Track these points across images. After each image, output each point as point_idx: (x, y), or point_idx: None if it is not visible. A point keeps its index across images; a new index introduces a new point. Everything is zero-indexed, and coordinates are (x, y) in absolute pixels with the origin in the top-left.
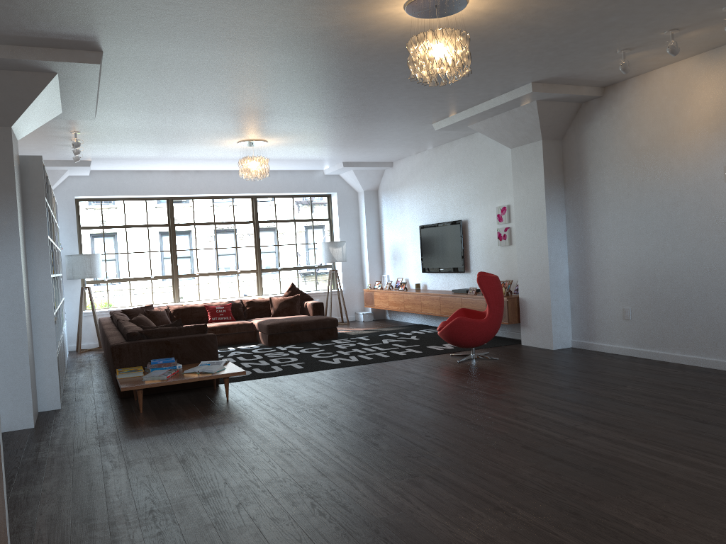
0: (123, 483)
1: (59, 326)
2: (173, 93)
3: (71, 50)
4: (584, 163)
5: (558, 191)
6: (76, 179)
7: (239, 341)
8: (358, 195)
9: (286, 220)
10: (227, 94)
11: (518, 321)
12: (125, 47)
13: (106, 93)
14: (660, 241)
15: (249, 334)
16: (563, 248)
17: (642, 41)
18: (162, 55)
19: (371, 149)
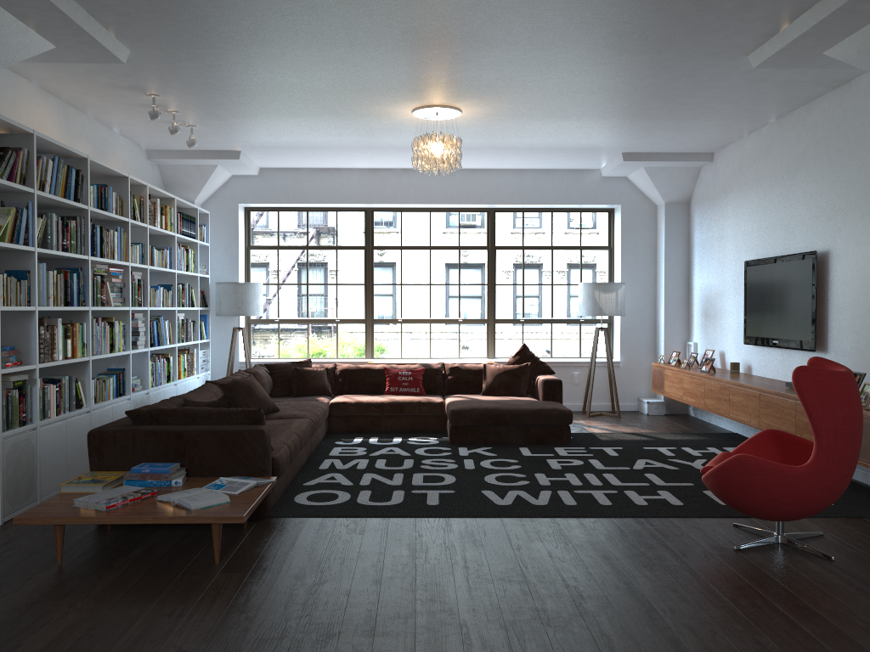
0: None
1: (128, 383)
2: None
3: None
4: None
5: None
6: (241, 180)
7: (418, 429)
8: (657, 211)
9: (538, 247)
10: None
11: None
12: None
13: (89, 3)
14: None
15: (436, 420)
16: None
17: None
18: None
19: (658, 125)
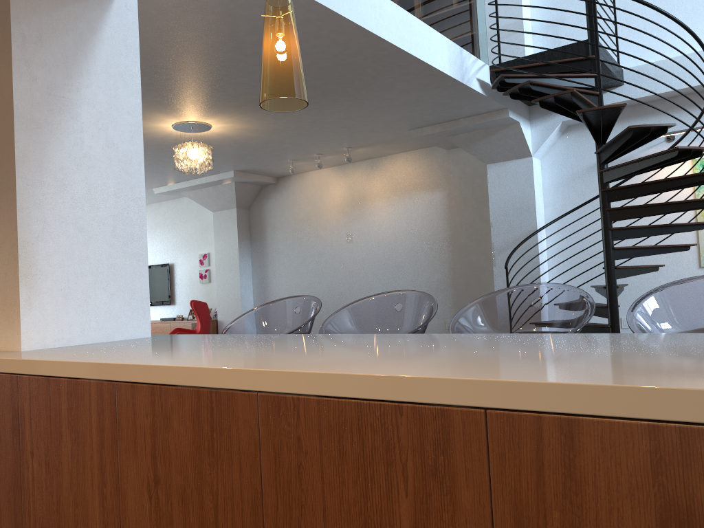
0: None
1: None
2: None
3: None
4: (264, 226)
5: (246, 244)
6: None
7: None
8: None
9: None
10: None
11: None
12: None
13: None
14: (312, 278)
15: None
16: (250, 284)
17: (303, 157)
18: None
19: None
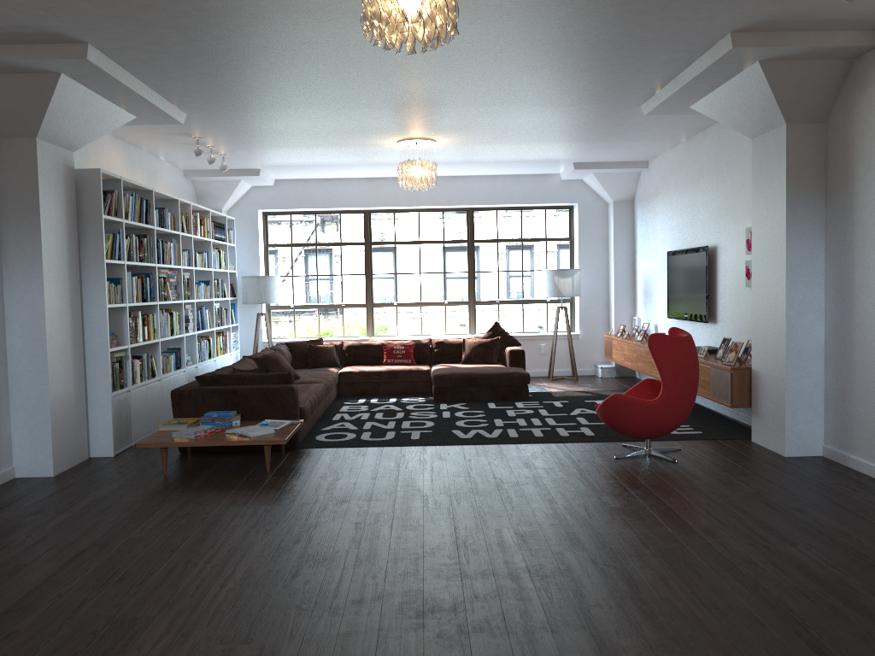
0: None
1: (183, 359)
2: (235, 86)
3: (54, 44)
4: (852, 161)
5: (812, 206)
6: (260, 190)
7: (410, 391)
8: (608, 207)
9: (510, 239)
10: (301, 83)
11: (750, 404)
12: (104, 35)
13: (165, 92)
14: None
15: (424, 384)
16: (817, 297)
17: None
18: (157, 41)
19: (594, 145)
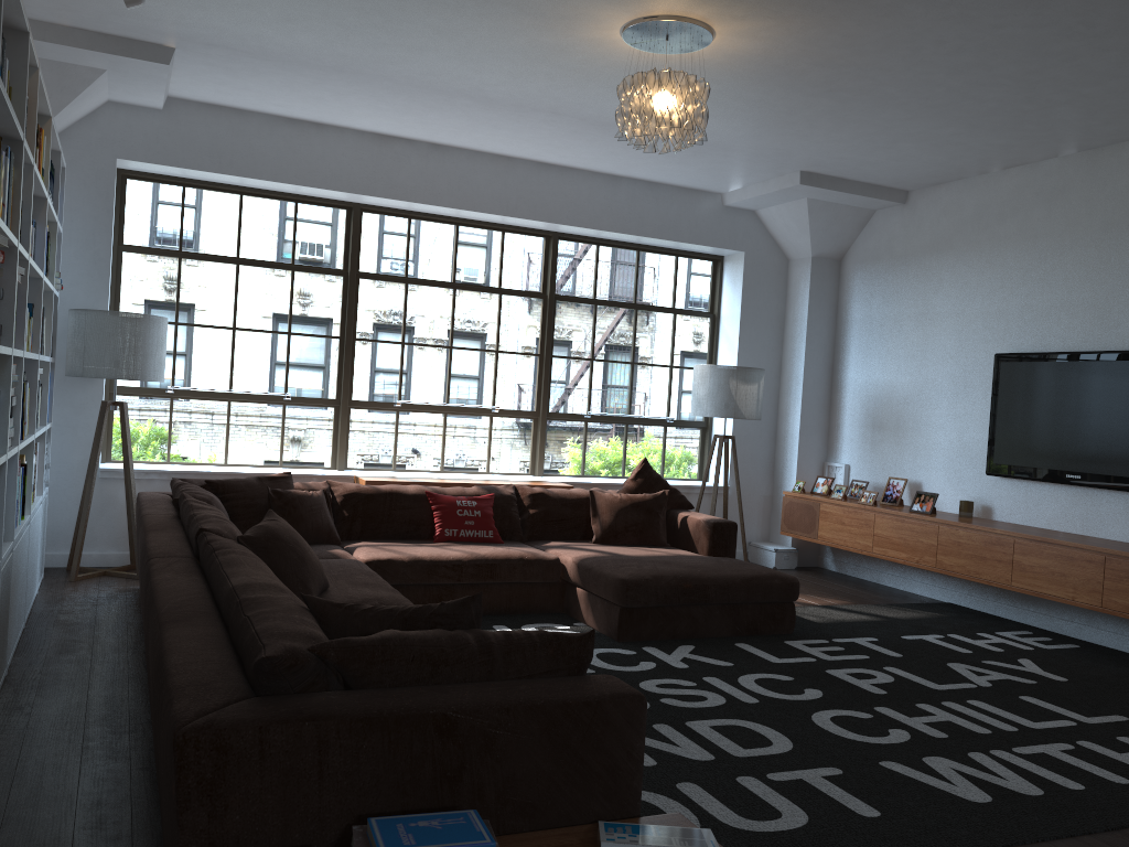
0: None
1: None
2: None
3: None
4: None
5: None
6: (126, 114)
7: (518, 607)
8: (790, 267)
9: (617, 303)
10: None
11: None
12: None
13: None
14: None
15: (548, 590)
16: None
17: None
18: None
19: (930, 131)
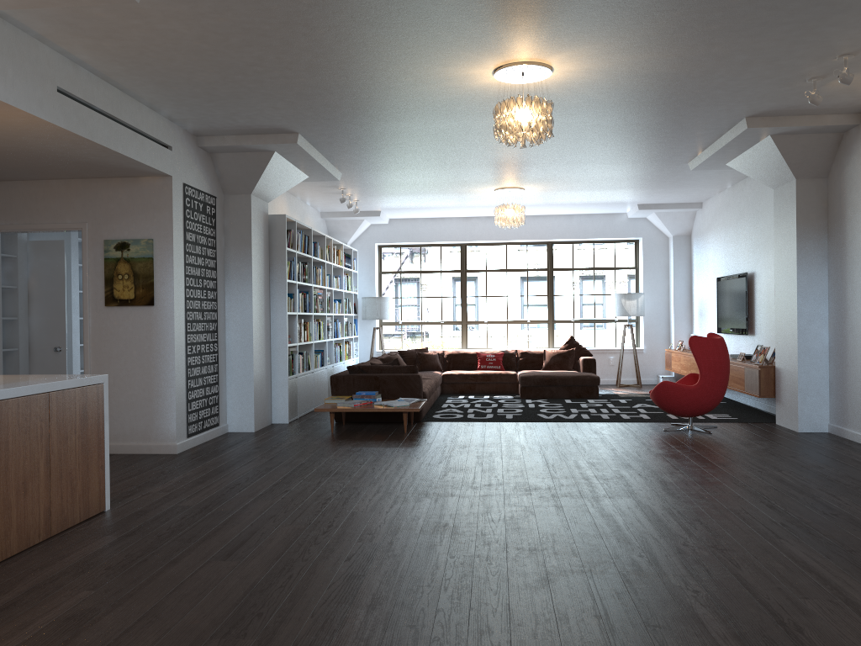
0: (248, 468)
1: (325, 359)
2: (384, 155)
3: (276, 134)
4: (843, 207)
5: (817, 240)
6: (377, 227)
7: (500, 391)
8: (668, 241)
9: (583, 268)
10: (432, 153)
11: (774, 395)
12: (311, 129)
13: (333, 160)
14: None
15: (511, 385)
16: (822, 310)
17: (822, 69)
18: (344, 131)
19: (653, 191)
